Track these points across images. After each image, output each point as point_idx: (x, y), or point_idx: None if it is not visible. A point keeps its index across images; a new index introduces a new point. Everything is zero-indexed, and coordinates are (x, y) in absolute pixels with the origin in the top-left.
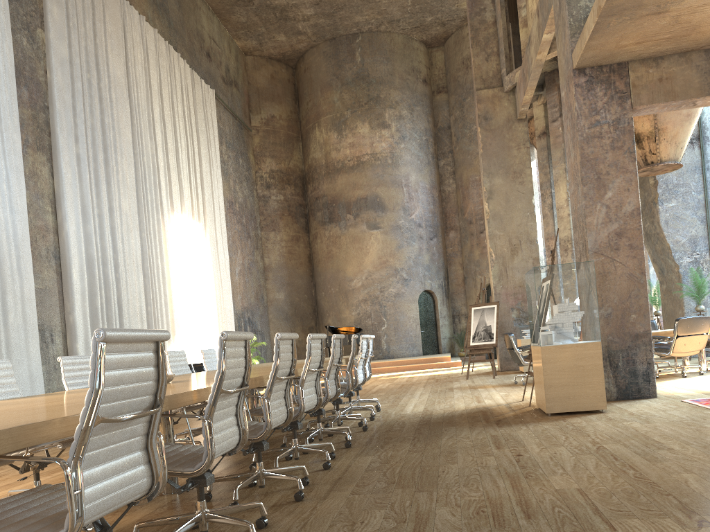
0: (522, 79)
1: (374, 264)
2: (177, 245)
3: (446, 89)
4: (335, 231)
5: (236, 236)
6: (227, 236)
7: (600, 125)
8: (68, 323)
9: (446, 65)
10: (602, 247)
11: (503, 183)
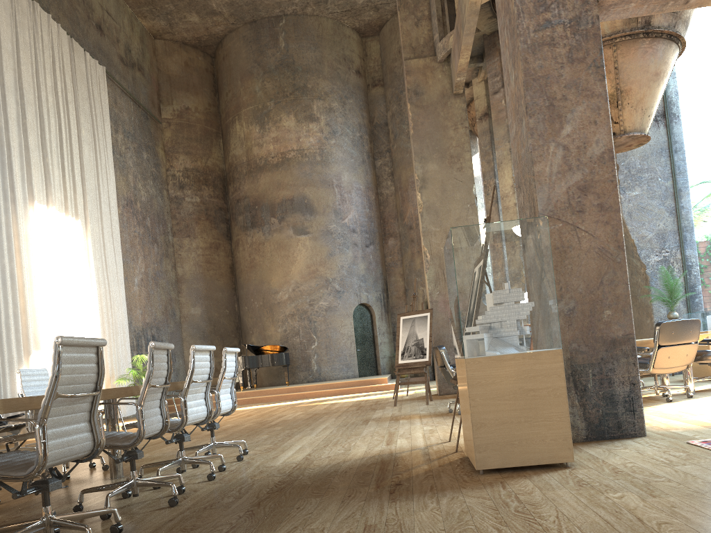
0: (456, 40)
1: (302, 274)
2: (37, 243)
3: (382, 82)
4: (259, 237)
5: (136, 240)
6: (122, 239)
7: (551, 26)
8: None
9: (382, 56)
10: (558, 209)
11: (438, 169)
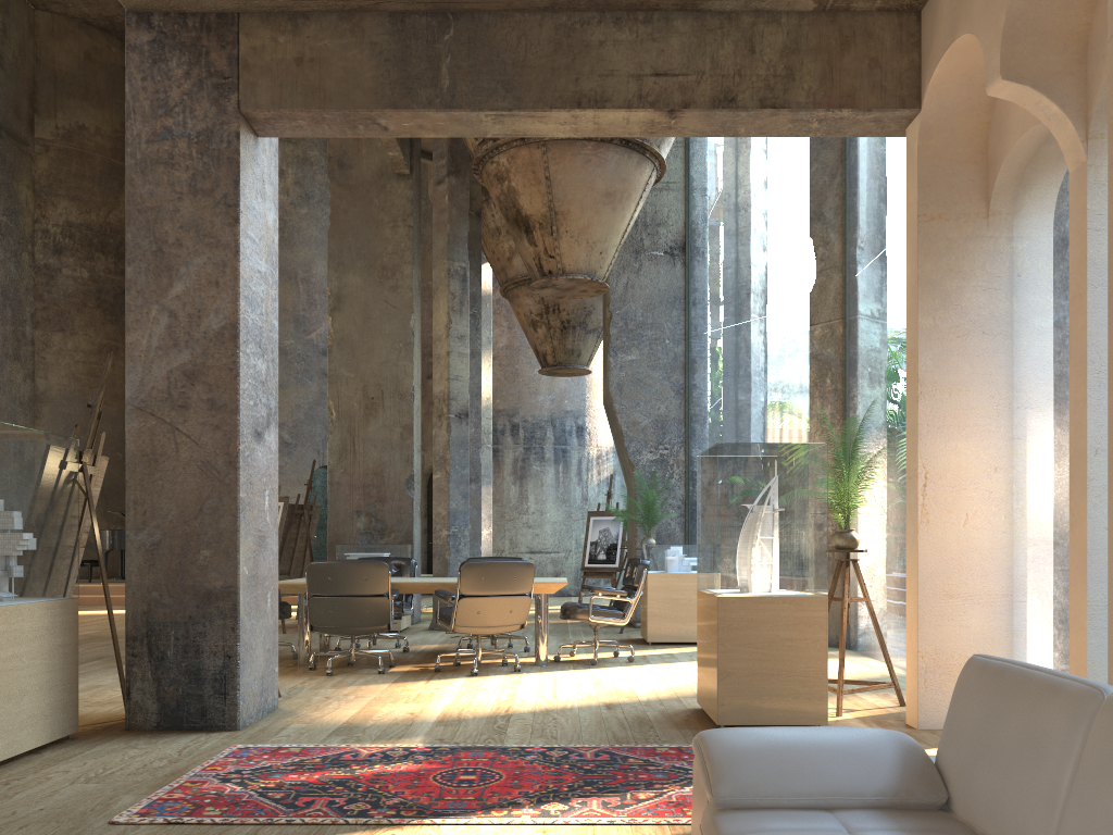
0: None
1: None
2: None
3: None
4: None
5: None
6: None
7: (172, 138)
8: None
9: None
10: (154, 400)
11: (361, 284)
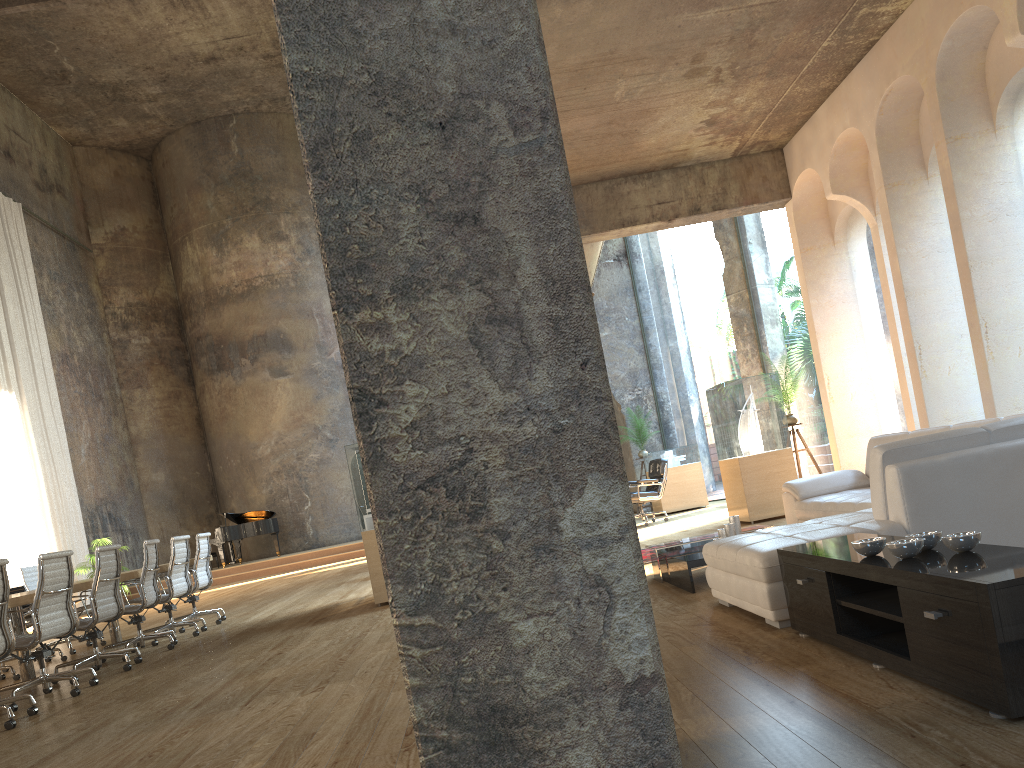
0: None
1: (285, 423)
2: None
3: None
4: (228, 382)
5: (77, 402)
6: (61, 404)
7: None
8: None
9: None
10: None
11: None
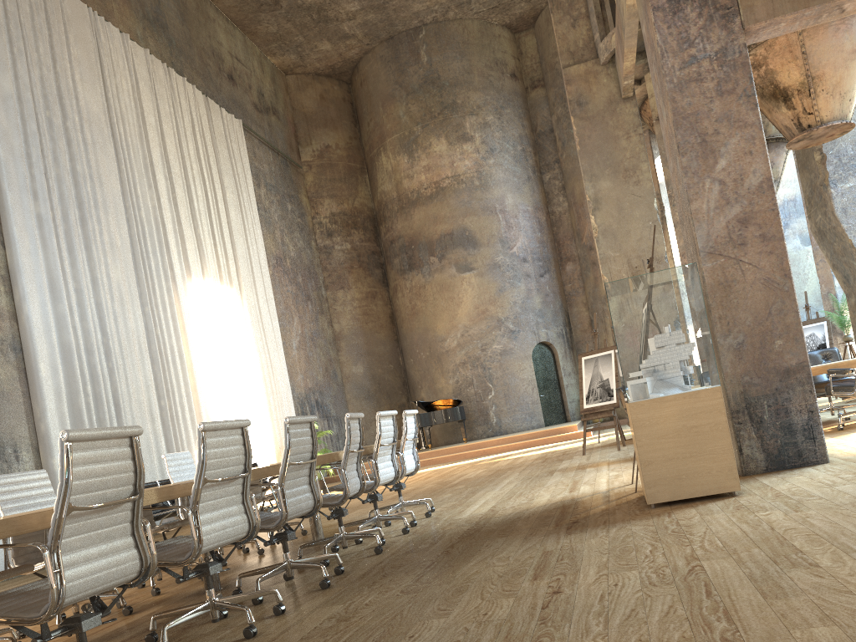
0: (618, 41)
1: (470, 317)
2: (199, 318)
3: (542, 82)
4: (418, 280)
5: (289, 300)
6: (276, 301)
7: (697, 61)
8: (40, 432)
9: (540, 51)
10: (719, 244)
11: (611, 186)
